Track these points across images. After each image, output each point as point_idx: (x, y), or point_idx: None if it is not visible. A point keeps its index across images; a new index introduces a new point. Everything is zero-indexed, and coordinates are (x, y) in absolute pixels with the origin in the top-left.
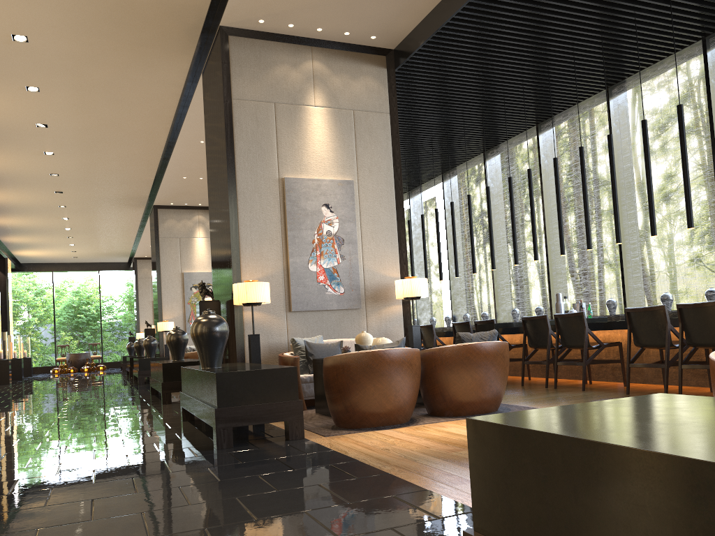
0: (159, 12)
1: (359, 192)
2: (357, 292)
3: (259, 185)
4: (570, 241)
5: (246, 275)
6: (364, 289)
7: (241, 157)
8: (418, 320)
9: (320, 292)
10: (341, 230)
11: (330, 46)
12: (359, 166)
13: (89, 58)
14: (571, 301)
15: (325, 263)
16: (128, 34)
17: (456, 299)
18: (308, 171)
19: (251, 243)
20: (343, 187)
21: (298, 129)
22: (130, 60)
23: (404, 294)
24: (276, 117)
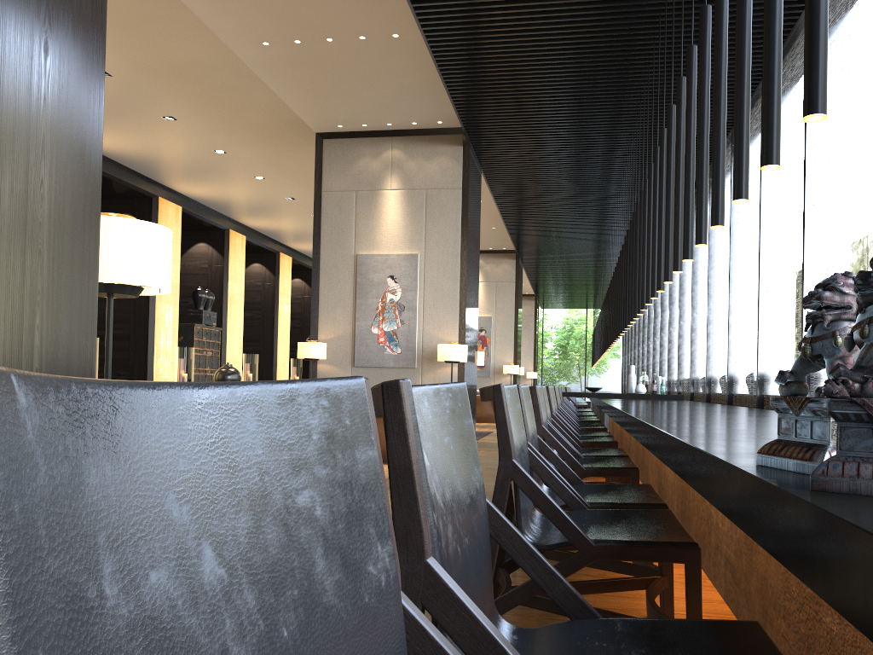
0: (282, 126)
1: (425, 264)
2: (412, 353)
3: (337, 262)
4: (718, 304)
5: (322, 335)
6: (421, 351)
7: (325, 239)
8: (668, 381)
9: (379, 351)
10: (403, 298)
11: (409, 134)
12: (427, 240)
13: (272, 157)
14: (716, 374)
15: (386, 327)
16: (279, 140)
17: (685, 360)
18: (380, 247)
19: (327, 309)
20: (408, 260)
21: (374, 211)
22: (299, 154)
23: (439, 357)
24: (356, 203)
